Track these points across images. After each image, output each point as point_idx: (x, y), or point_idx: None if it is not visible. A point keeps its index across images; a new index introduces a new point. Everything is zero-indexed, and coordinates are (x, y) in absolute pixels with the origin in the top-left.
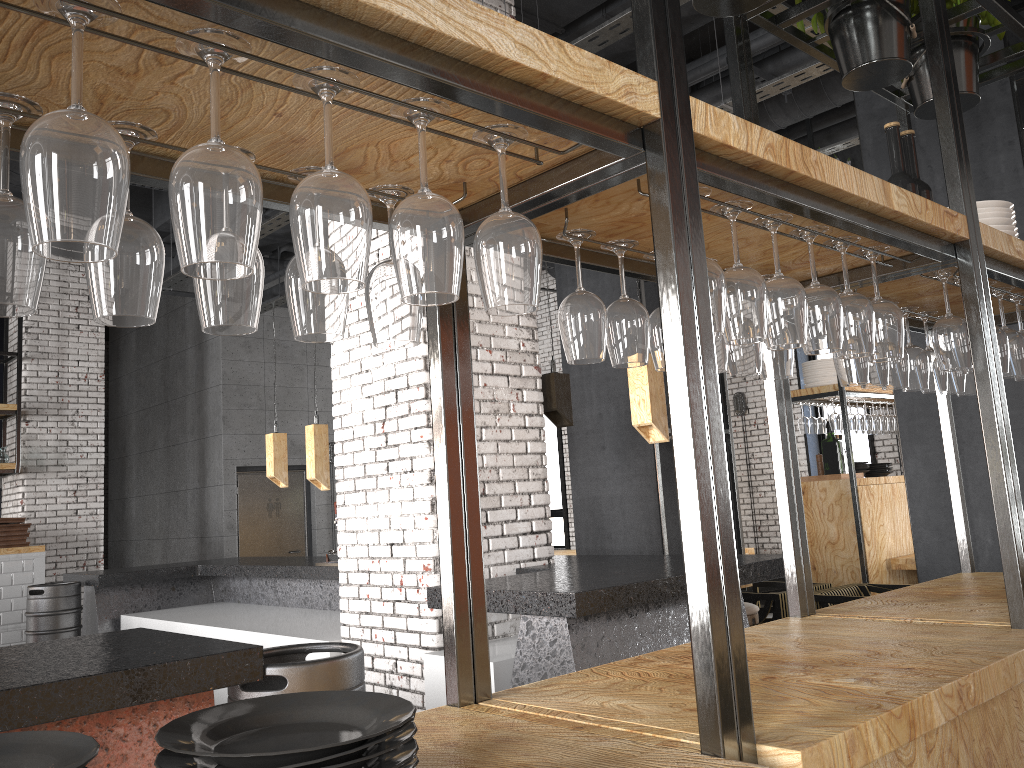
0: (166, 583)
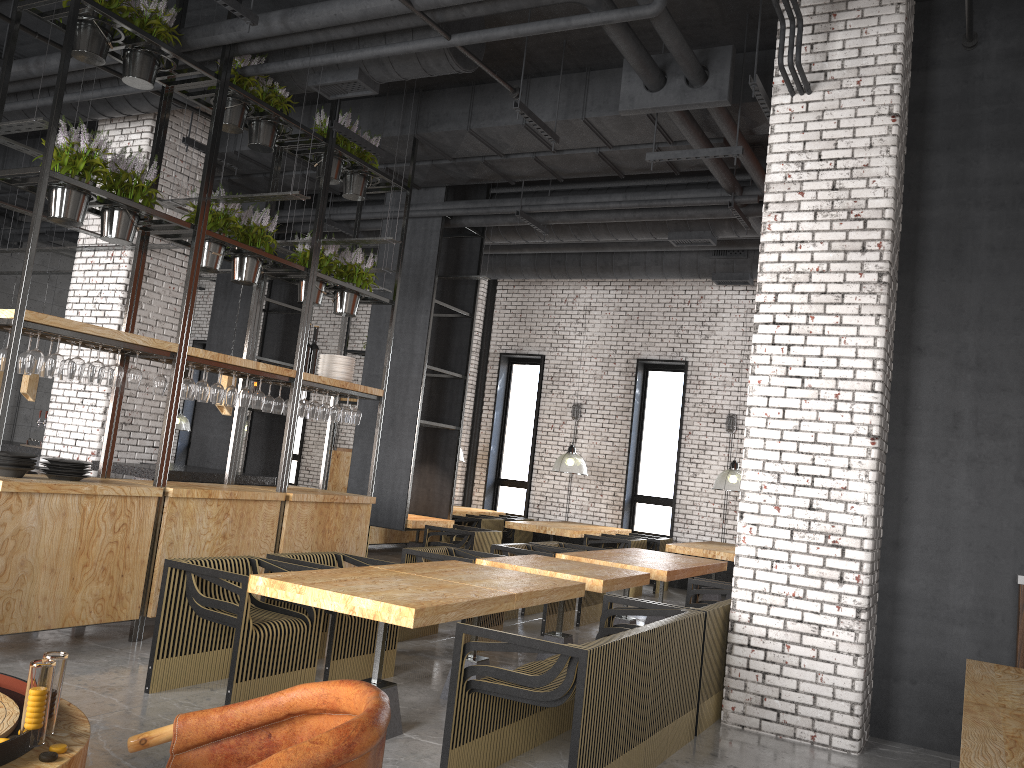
0: None
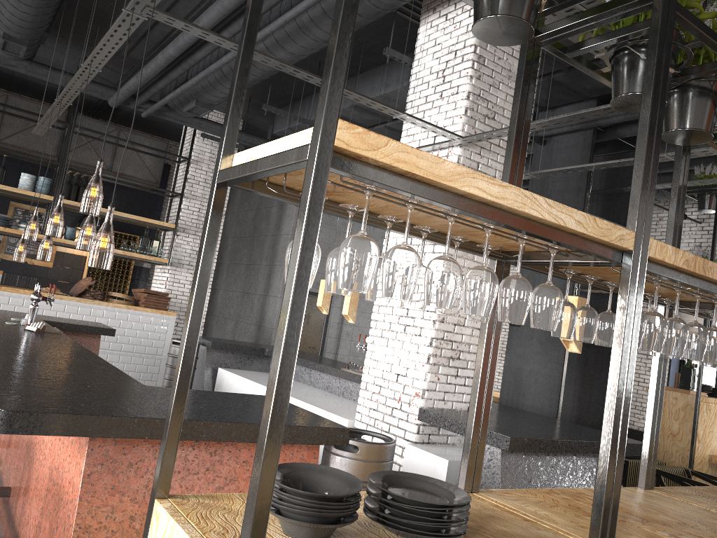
0: (245, 354)
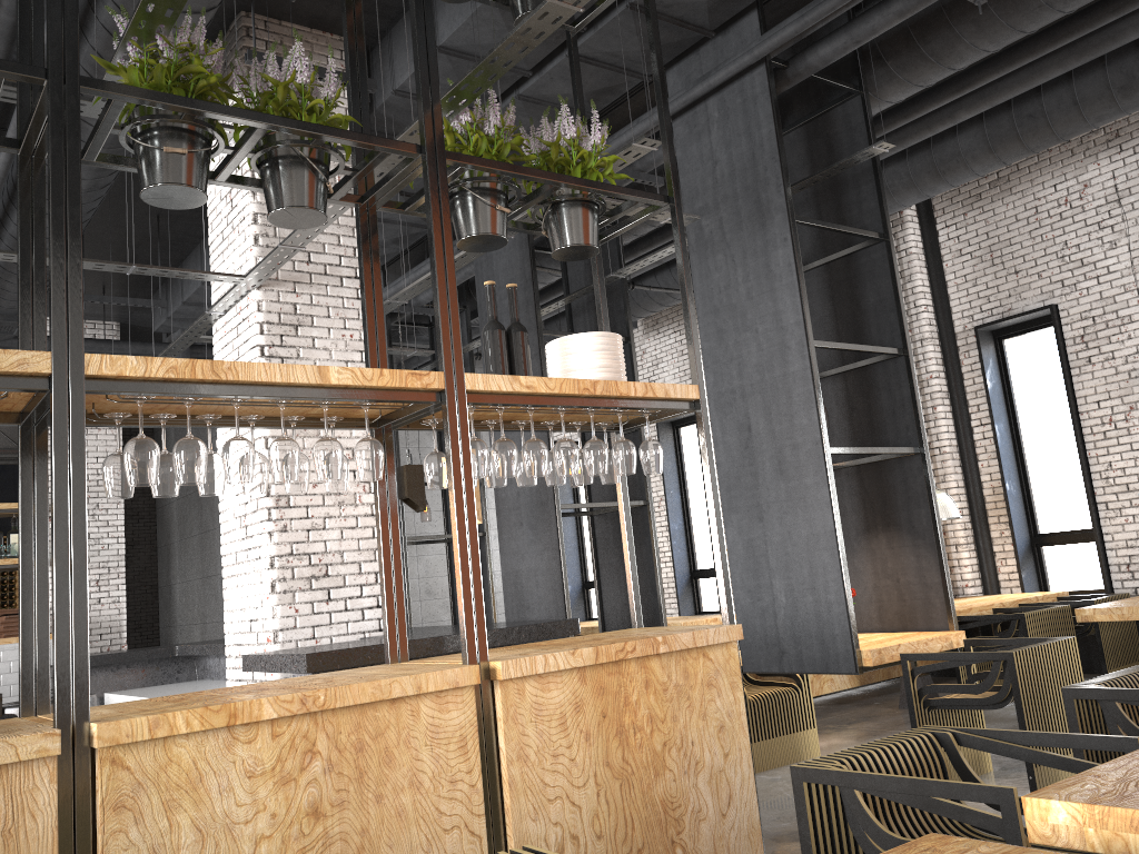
0: (151, 663)
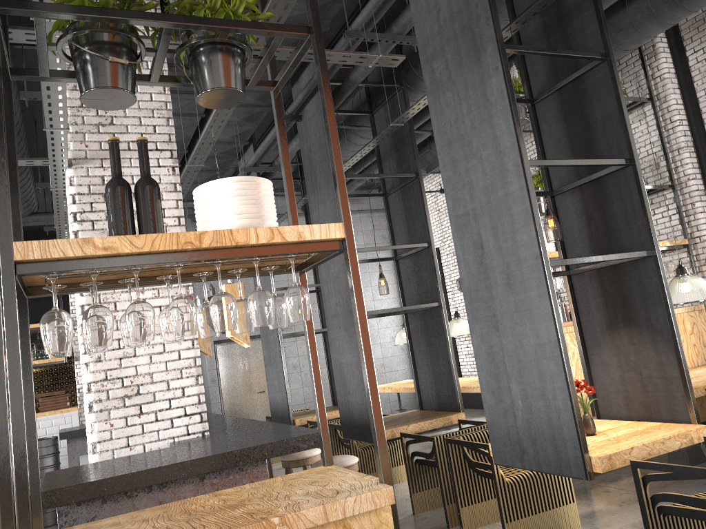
0: None
